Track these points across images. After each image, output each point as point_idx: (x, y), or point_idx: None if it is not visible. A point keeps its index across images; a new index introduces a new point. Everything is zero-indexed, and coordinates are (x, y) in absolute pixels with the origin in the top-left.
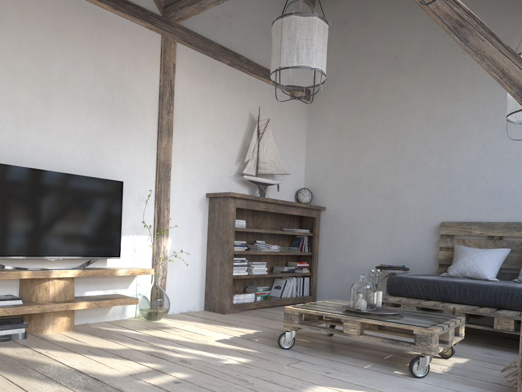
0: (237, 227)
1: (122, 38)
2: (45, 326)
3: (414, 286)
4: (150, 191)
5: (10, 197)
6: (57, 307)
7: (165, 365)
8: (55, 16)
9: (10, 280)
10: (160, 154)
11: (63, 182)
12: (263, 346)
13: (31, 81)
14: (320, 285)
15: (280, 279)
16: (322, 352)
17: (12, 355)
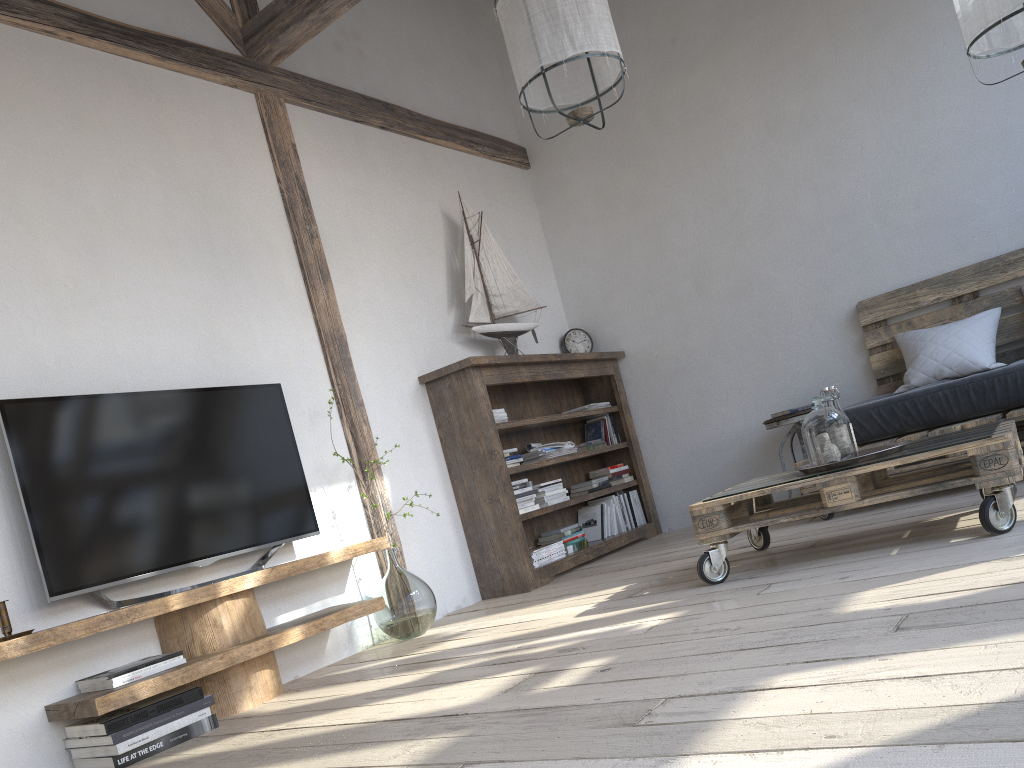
0: (497, 423)
1: (191, 112)
2: (237, 698)
3: (867, 419)
4: (332, 390)
5: (97, 459)
6: (254, 648)
7: (542, 664)
8: (63, 93)
9: (139, 628)
10: (321, 319)
11: (179, 408)
12: (672, 594)
13: (59, 227)
14: (660, 497)
15: (588, 508)
16: (789, 566)
17: (231, 749)
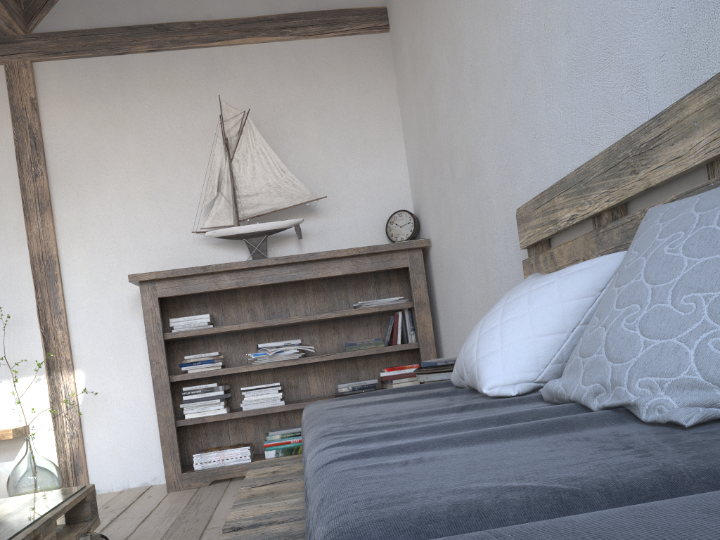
0: (175, 332)
1: None
2: None
3: None
4: None
5: None
6: None
7: None
8: None
9: None
10: (31, 245)
11: None
12: None
13: None
14: None
15: None
16: None
17: None
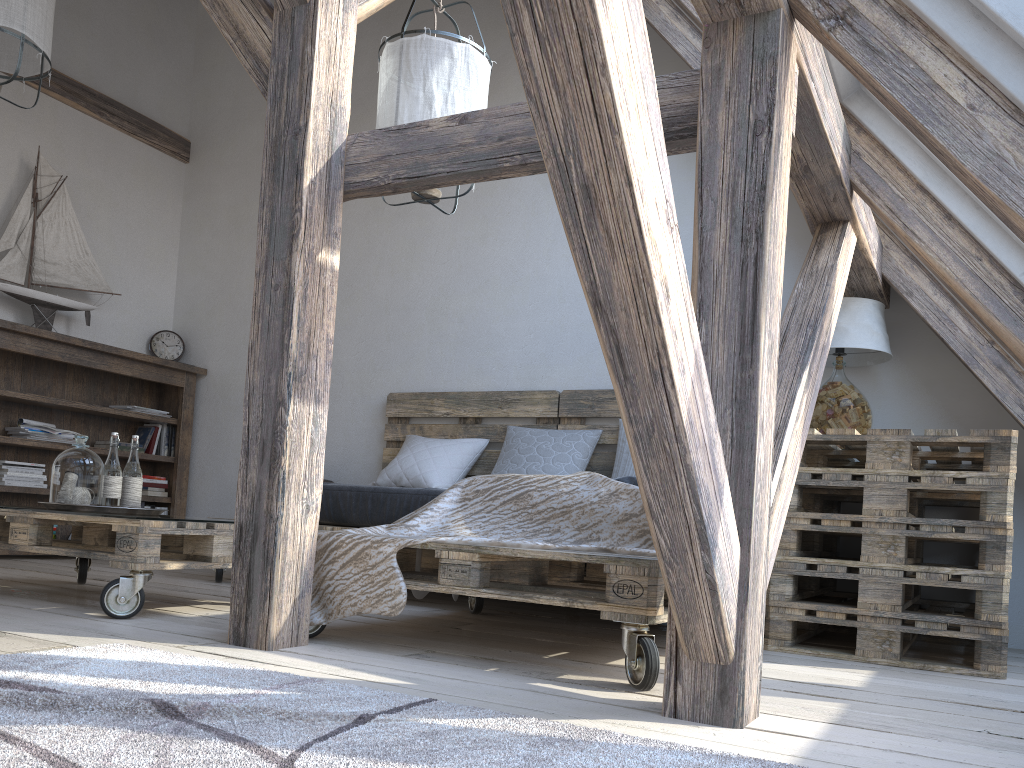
0: None
1: None
2: None
3: None
4: None
5: None
6: None
7: None
8: None
9: None
10: None
11: None
12: None
13: None
14: None
15: None
16: None
17: None
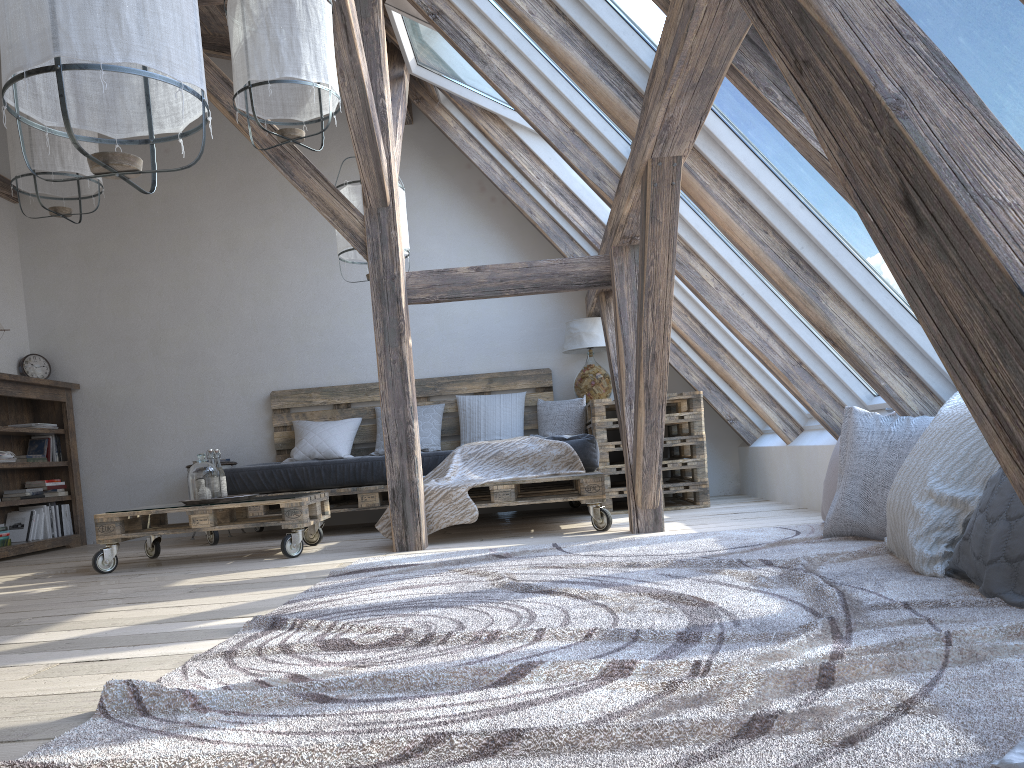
0: None
1: None
2: None
3: (255, 477)
4: None
5: None
6: None
7: None
8: None
9: None
10: None
11: None
12: (70, 577)
13: None
14: (91, 514)
15: (19, 513)
16: (162, 566)
17: None
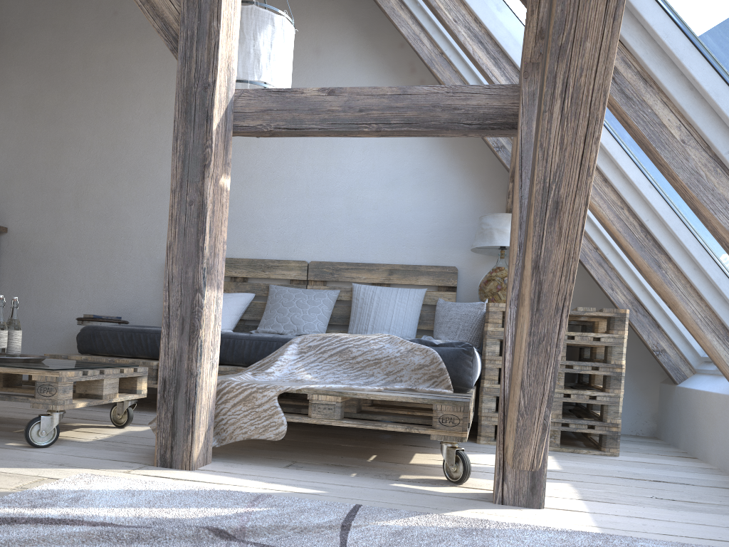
0: None
1: None
2: None
3: (114, 338)
4: None
5: None
6: None
7: None
8: None
9: None
10: None
11: None
12: None
13: None
14: None
15: None
16: None
17: None
